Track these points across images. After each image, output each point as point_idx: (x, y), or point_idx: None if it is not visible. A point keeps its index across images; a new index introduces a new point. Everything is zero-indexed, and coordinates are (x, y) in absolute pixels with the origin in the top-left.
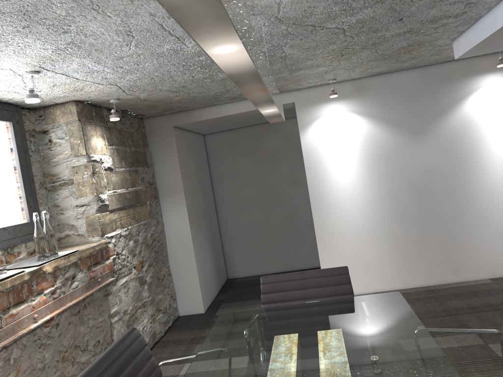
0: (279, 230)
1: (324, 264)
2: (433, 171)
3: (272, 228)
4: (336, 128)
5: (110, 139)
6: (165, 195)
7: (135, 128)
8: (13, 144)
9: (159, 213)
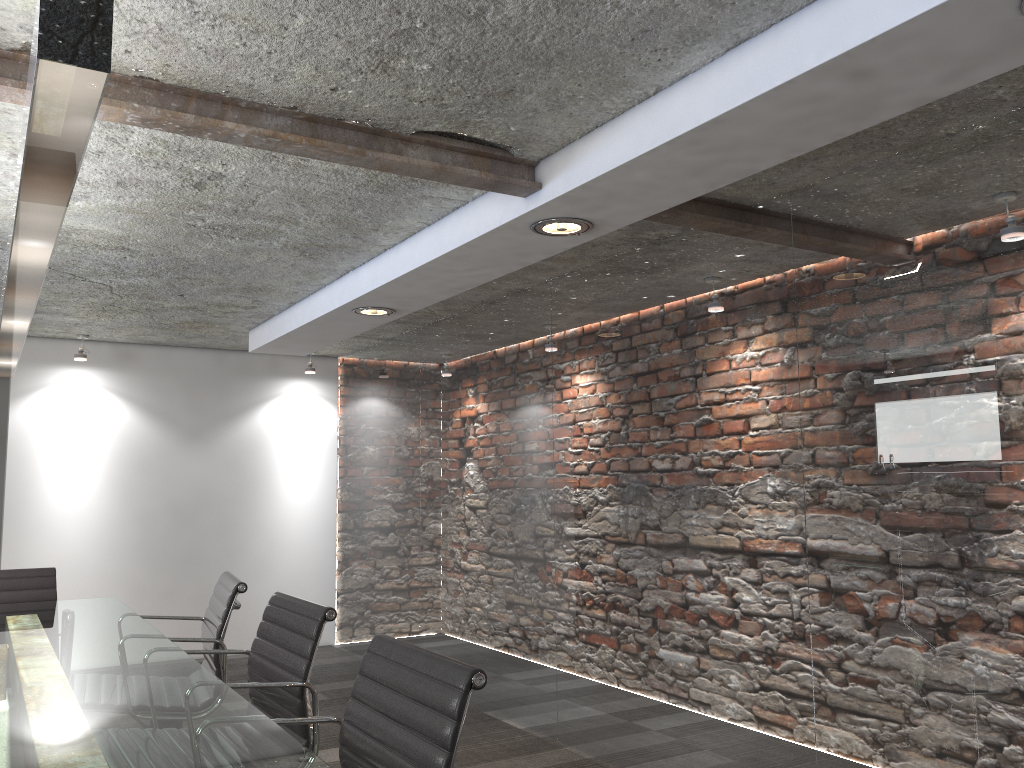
0: None
1: None
2: (206, 492)
3: None
4: (75, 407)
5: None
6: None
7: None
8: None
9: None
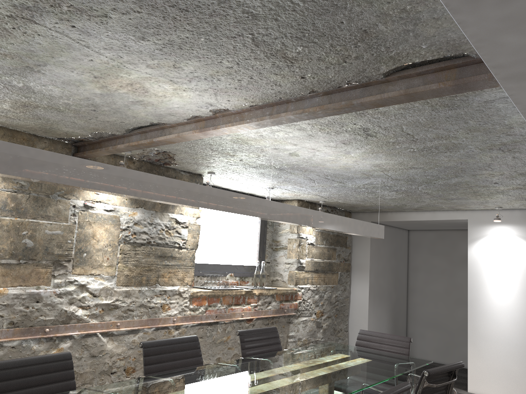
0: (460, 327)
1: (471, 362)
2: None
3: (454, 324)
4: (501, 247)
5: None
6: (356, 271)
7: None
8: (259, 220)
9: (348, 283)
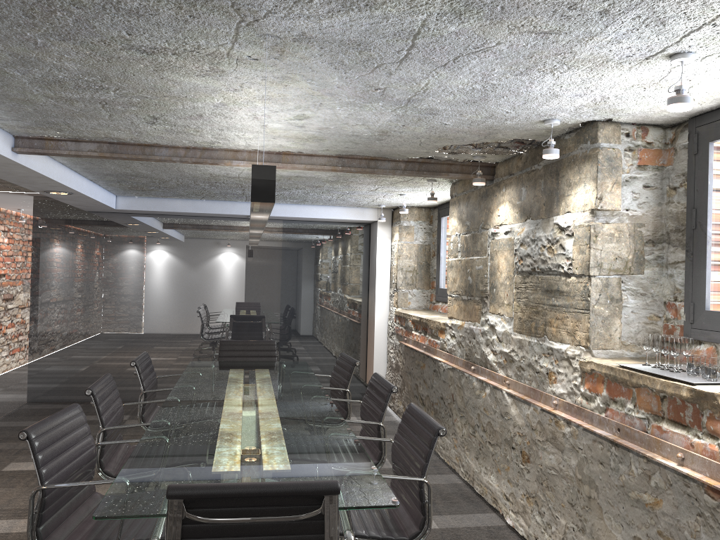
0: None
1: None
2: None
3: None
4: None
5: None
6: None
7: None
8: None
9: None
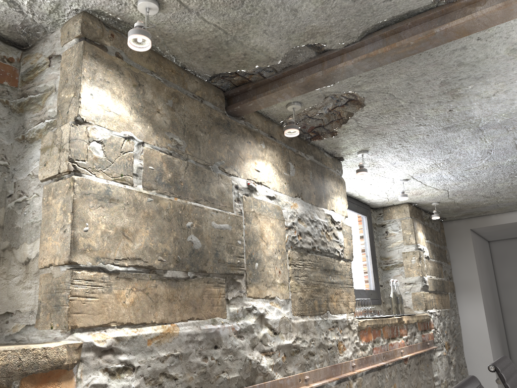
0: None
1: None
2: None
3: None
4: None
5: (426, 234)
6: (461, 290)
7: (438, 228)
8: (366, 232)
9: (456, 306)
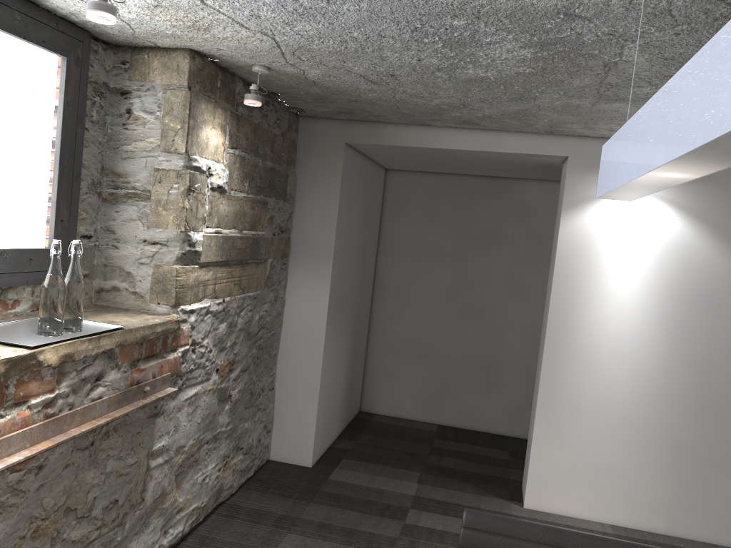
0: (465, 358)
1: (539, 451)
2: None
3: (455, 352)
4: (631, 222)
5: (235, 137)
6: (301, 255)
7: (283, 129)
8: (58, 99)
9: (283, 282)
